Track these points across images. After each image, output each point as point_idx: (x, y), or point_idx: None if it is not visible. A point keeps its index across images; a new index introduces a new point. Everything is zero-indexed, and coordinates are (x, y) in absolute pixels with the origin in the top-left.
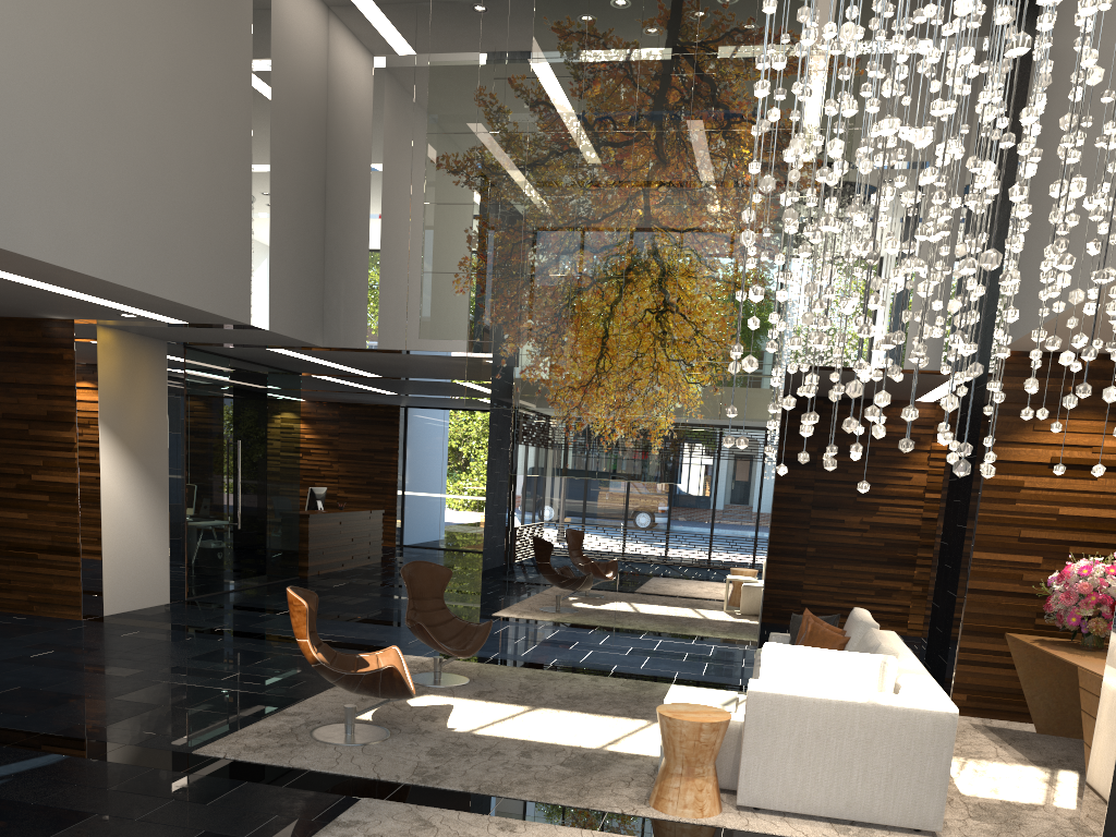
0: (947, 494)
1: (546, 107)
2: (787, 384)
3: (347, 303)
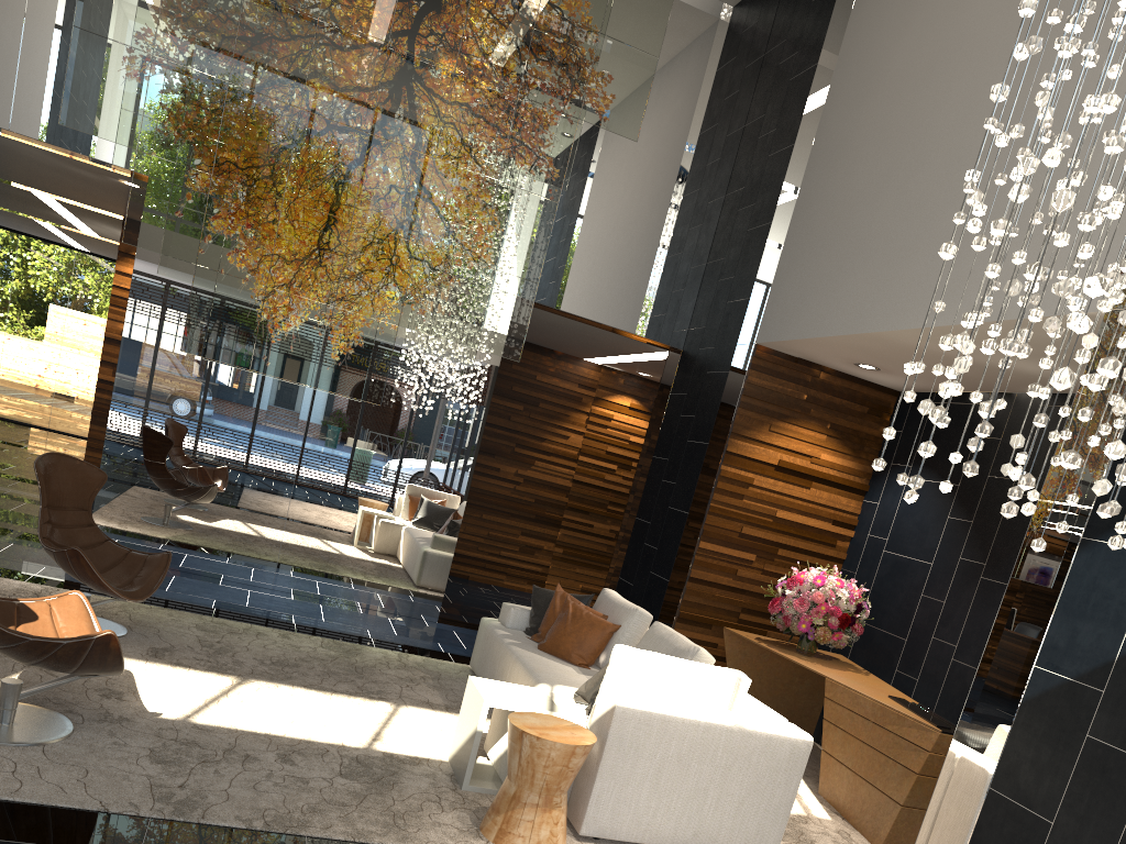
0: (650, 471)
1: None
2: None
3: None
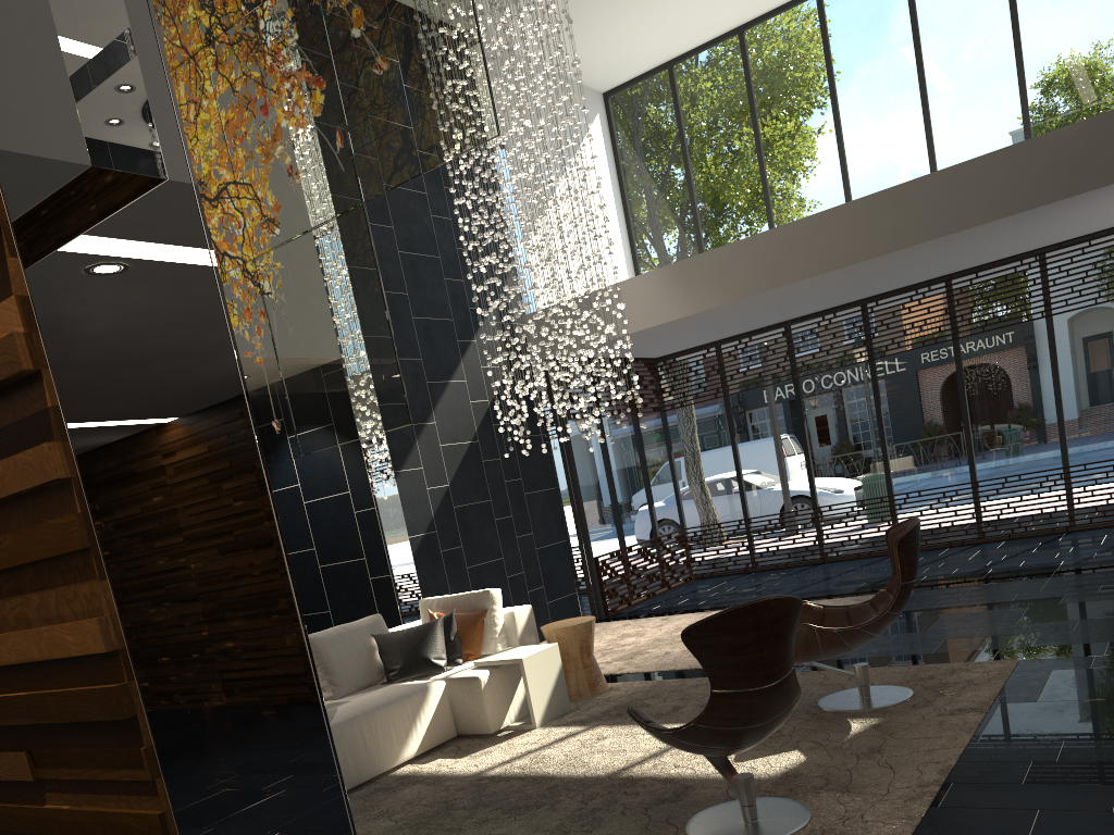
0: None
1: None
2: None
3: None
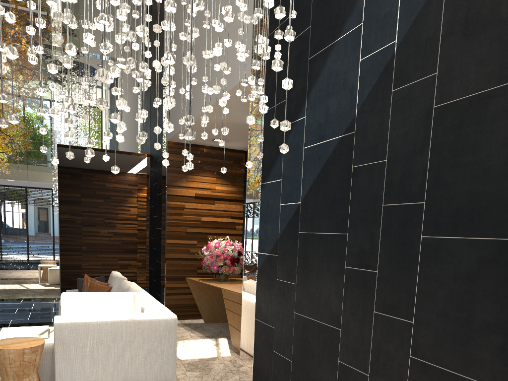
0: (150, 214)
1: None
2: (59, 158)
3: None
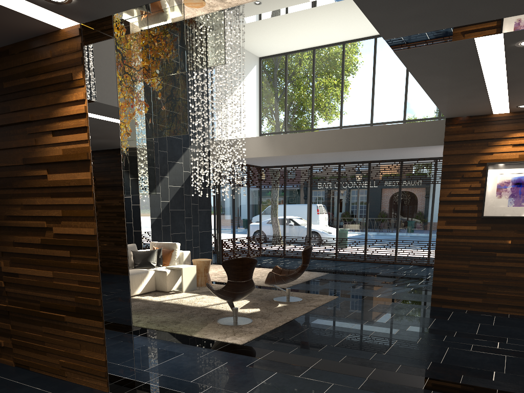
0: None
1: None
2: None
3: None
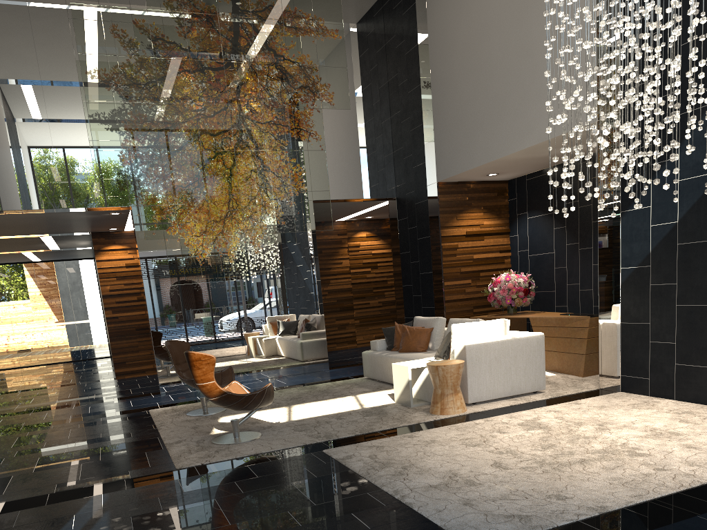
0: (401, 261)
1: (163, 42)
2: None
3: (5, 177)
